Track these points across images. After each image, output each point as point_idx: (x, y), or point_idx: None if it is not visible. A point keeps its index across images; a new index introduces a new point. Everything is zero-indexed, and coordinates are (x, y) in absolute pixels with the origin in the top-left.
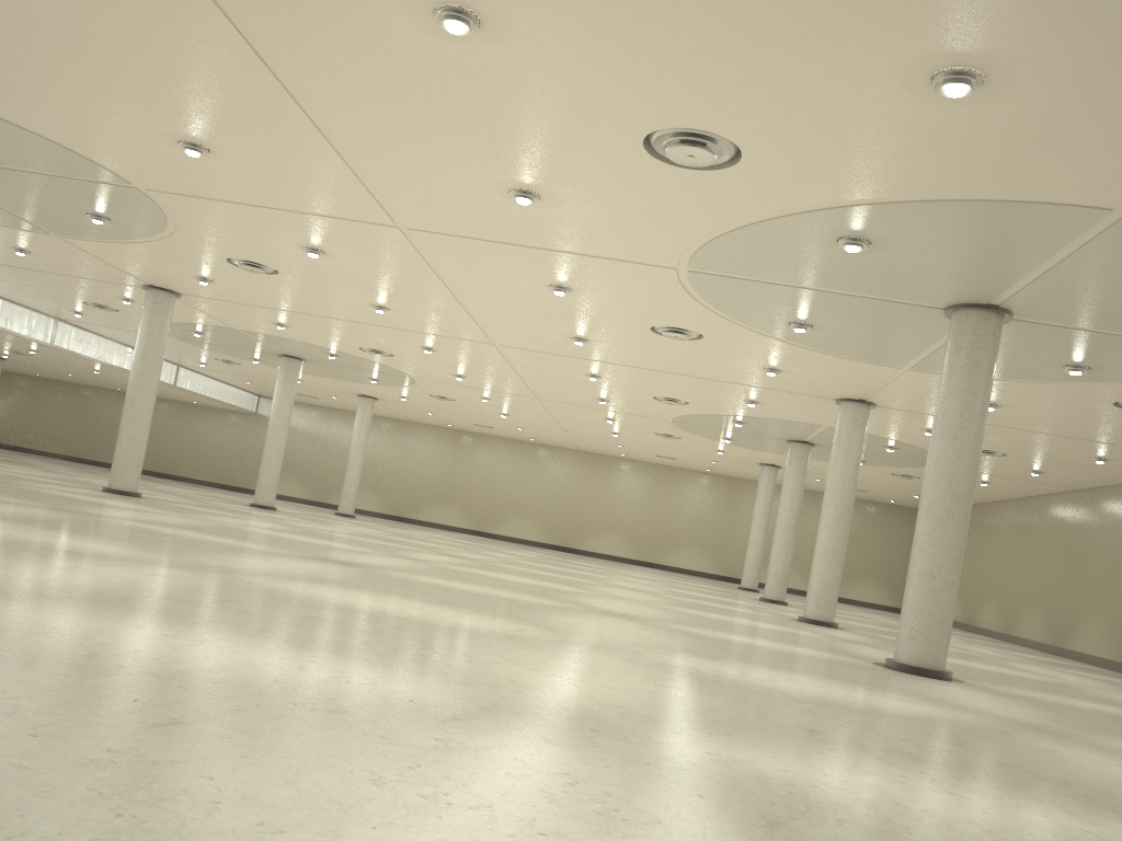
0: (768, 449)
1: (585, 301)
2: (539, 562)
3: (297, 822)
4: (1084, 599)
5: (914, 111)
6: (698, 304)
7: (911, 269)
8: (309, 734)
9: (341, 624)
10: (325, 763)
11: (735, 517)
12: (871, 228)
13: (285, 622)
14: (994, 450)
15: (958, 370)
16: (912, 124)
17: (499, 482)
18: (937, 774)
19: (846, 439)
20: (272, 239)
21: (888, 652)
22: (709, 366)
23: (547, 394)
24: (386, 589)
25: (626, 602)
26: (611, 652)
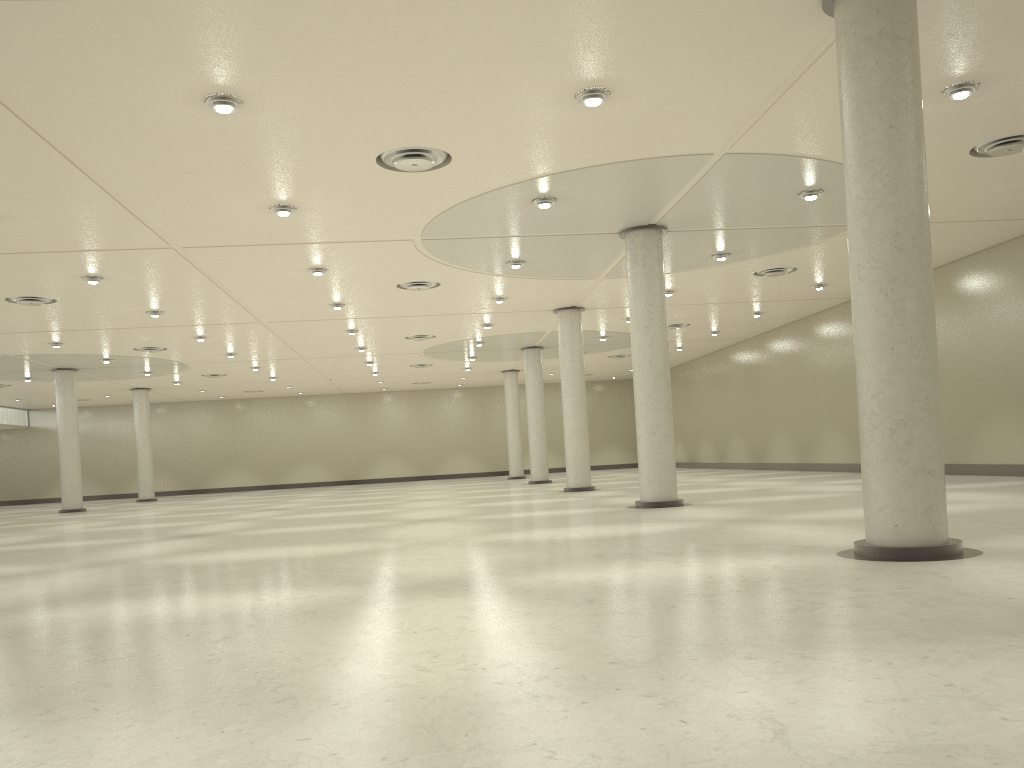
0: (507, 358)
1: (340, 275)
2: (341, 497)
3: (346, 655)
4: (770, 422)
5: (568, 115)
6: (433, 262)
7: (589, 211)
8: (306, 625)
9: (250, 572)
10: (331, 633)
11: (491, 420)
12: (555, 189)
13: (212, 580)
14: (680, 323)
15: (638, 277)
16: (568, 123)
17: (279, 437)
18: (679, 558)
19: (568, 340)
20: (52, 275)
21: (636, 497)
22: (448, 305)
23: (312, 353)
24: (251, 544)
25: (431, 510)
26: (445, 544)
